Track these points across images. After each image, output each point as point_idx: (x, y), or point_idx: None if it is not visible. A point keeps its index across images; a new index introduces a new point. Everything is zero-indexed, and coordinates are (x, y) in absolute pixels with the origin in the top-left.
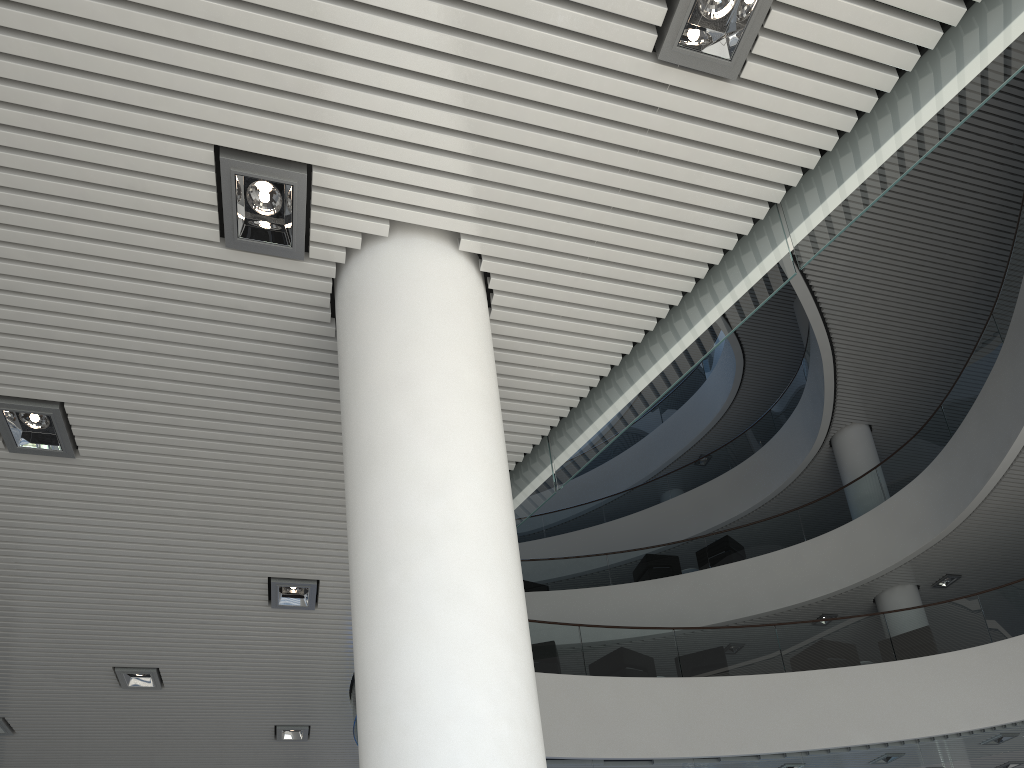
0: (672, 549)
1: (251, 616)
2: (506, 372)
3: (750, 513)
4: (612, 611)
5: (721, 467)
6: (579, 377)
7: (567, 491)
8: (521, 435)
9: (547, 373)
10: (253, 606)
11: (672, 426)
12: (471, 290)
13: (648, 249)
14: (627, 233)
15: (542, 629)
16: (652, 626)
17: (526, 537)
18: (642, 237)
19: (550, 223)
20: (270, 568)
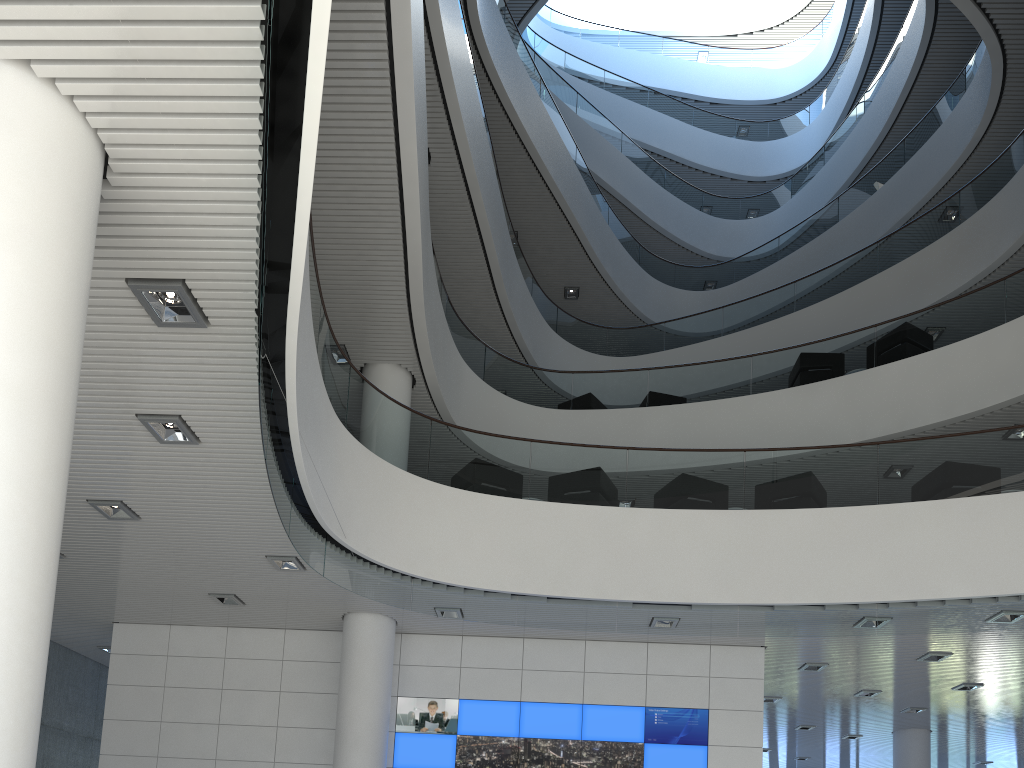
0: (832, 345)
1: (153, 452)
2: (159, 184)
3: (972, 287)
4: (743, 428)
5: (948, 224)
6: (234, 179)
7: (777, 273)
8: (233, 251)
9: (199, 179)
10: (146, 442)
11: (912, 170)
12: (16, 105)
13: (175, 17)
14: (140, 3)
15: (582, 454)
16: (787, 445)
17: (700, 337)
18: (158, 4)
19: (55, 10)
20: (128, 405)
